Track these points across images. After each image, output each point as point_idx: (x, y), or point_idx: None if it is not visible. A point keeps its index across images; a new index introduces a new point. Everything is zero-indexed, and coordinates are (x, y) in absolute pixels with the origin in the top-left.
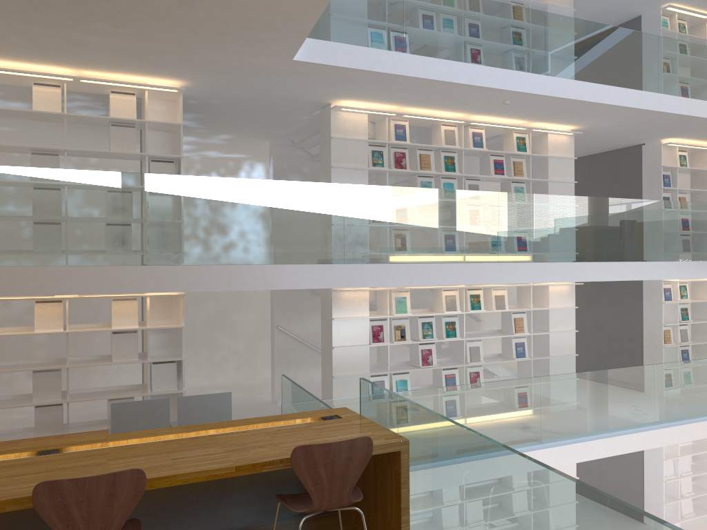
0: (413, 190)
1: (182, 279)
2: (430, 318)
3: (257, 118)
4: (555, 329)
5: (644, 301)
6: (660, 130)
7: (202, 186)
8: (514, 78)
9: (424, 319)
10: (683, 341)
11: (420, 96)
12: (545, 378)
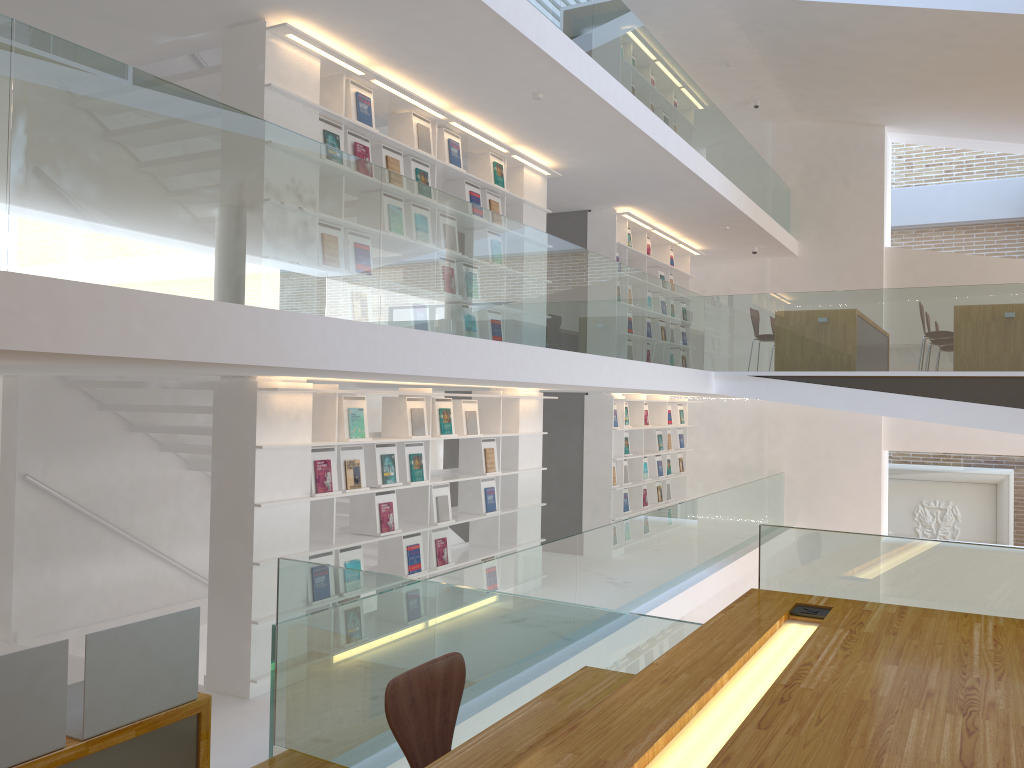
0: (466, 205)
1: (117, 322)
2: (391, 447)
3: (57, 13)
4: (524, 466)
5: (586, 427)
6: (635, 192)
7: (150, 99)
8: (576, 56)
9: (383, 450)
10: (625, 481)
11: (434, 49)
12: (580, 537)
